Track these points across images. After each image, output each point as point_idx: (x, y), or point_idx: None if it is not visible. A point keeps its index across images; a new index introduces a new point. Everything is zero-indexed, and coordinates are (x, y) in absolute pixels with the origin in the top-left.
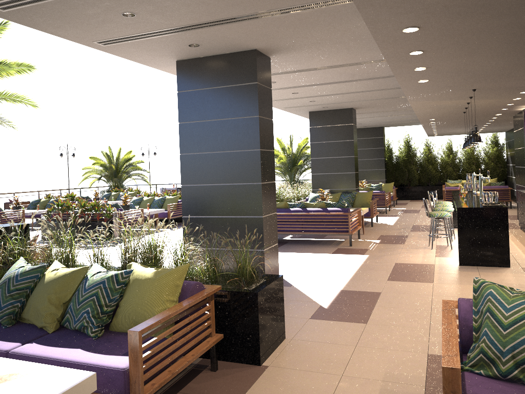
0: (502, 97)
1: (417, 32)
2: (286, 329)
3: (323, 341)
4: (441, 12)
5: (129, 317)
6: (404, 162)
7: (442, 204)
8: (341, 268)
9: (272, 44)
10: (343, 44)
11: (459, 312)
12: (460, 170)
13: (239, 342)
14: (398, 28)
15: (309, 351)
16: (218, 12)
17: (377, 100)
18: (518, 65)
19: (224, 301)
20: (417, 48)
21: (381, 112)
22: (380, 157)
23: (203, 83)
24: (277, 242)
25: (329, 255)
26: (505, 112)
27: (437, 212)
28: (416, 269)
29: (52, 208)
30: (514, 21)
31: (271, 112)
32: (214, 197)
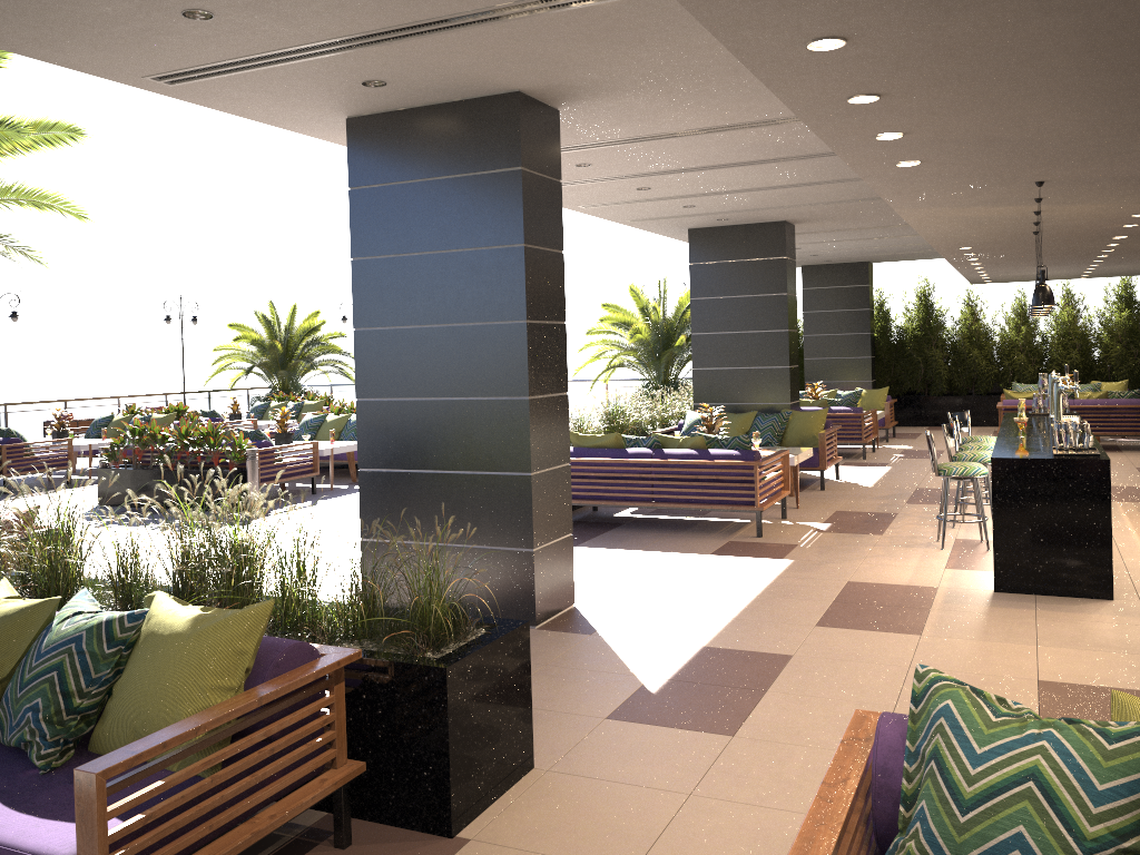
0: (1115, 200)
1: (846, 49)
2: (543, 744)
3: (618, 780)
4: (886, 1)
5: (128, 725)
6: (916, 342)
7: (977, 445)
8: (721, 590)
9: (554, 79)
10: (720, 78)
11: (873, 752)
12: (1044, 361)
13: (406, 782)
14: (795, 41)
15: (578, 803)
16: (402, 6)
17: (837, 204)
18: (1127, 127)
19: (374, 685)
20: (861, 88)
21: (854, 229)
22: (861, 331)
23: (403, 169)
24: (570, 532)
25: (704, 557)
26: (1134, 233)
27: (955, 465)
28: (891, 598)
29: (120, 437)
30: (1081, 22)
31: (559, 235)
32: (426, 428)
